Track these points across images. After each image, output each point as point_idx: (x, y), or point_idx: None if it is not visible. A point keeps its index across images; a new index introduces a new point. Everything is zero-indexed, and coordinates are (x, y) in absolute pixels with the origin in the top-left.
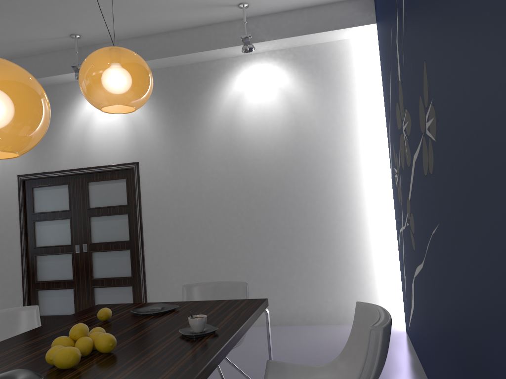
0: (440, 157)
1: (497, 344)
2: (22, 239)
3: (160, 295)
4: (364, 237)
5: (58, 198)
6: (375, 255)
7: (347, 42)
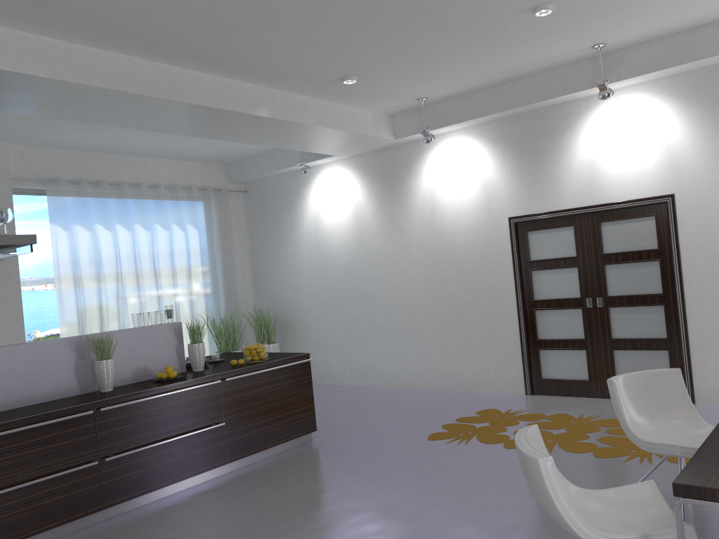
0: None
1: None
2: (517, 291)
3: (711, 364)
4: None
5: (559, 243)
6: None
7: None
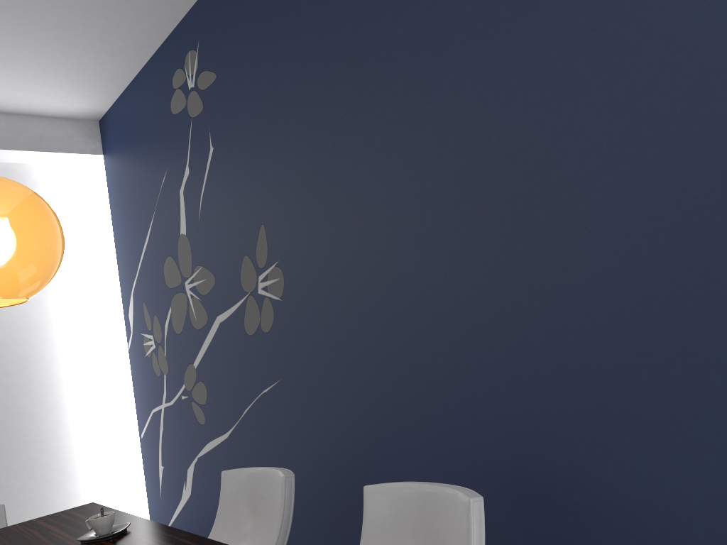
0: (291, 314)
1: (388, 455)
2: None
3: None
4: (87, 430)
5: None
6: (101, 453)
7: (55, 168)
